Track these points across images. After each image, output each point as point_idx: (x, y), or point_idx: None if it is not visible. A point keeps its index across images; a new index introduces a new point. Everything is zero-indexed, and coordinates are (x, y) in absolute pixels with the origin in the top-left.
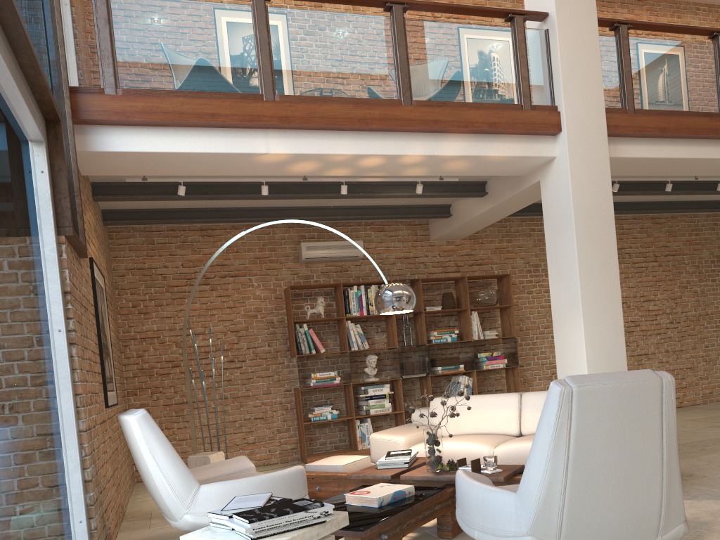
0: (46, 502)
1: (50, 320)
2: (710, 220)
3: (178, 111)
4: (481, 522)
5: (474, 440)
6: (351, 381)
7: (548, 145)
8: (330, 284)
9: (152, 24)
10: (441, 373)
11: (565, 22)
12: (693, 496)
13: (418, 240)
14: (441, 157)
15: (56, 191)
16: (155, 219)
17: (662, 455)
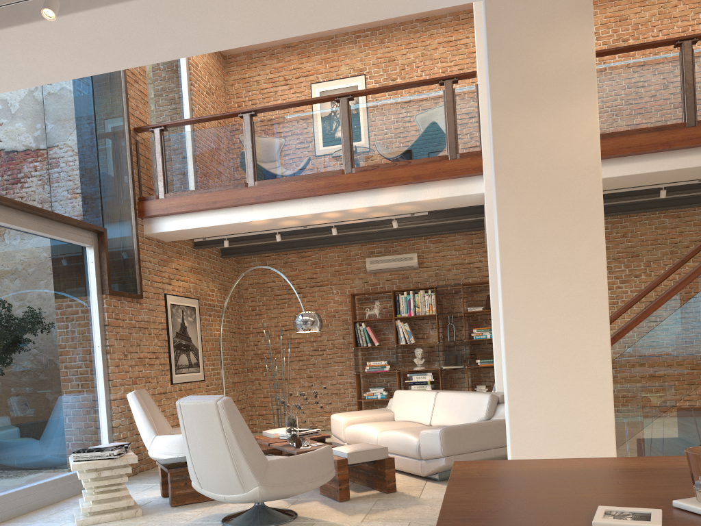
0: (55, 434)
1: (91, 341)
2: None
3: (195, 203)
4: None
5: (377, 426)
6: (408, 368)
7: (475, 184)
8: (383, 291)
9: (185, 149)
10: (480, 365)
11: None
12: None
13: (473, 248)
14: (381, 206)
15: (102, 270)
16: (252, 252)
17: (227, 444)
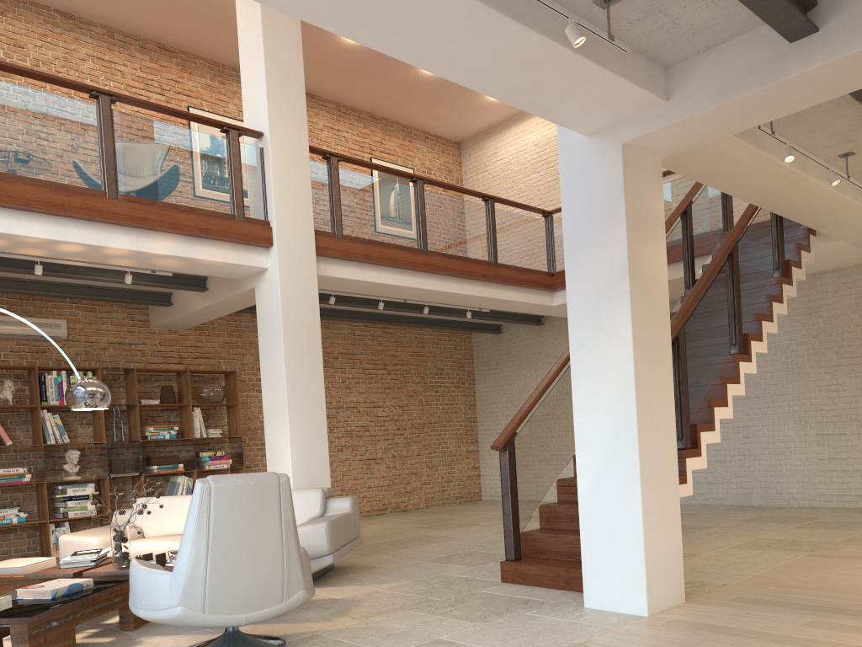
0: None
1: None
2: (435, 334)
3: None
4: (145, 600)
5: (173, 539)
6: (47, 479)
7: (260, 256)
8: (22, 366)
9: None
10: (158, 473)
11: (279, 145)
12: (363, 582)
13: (136, 326)
14: (149, 254)
15: None
16: None
17: (282, 536)
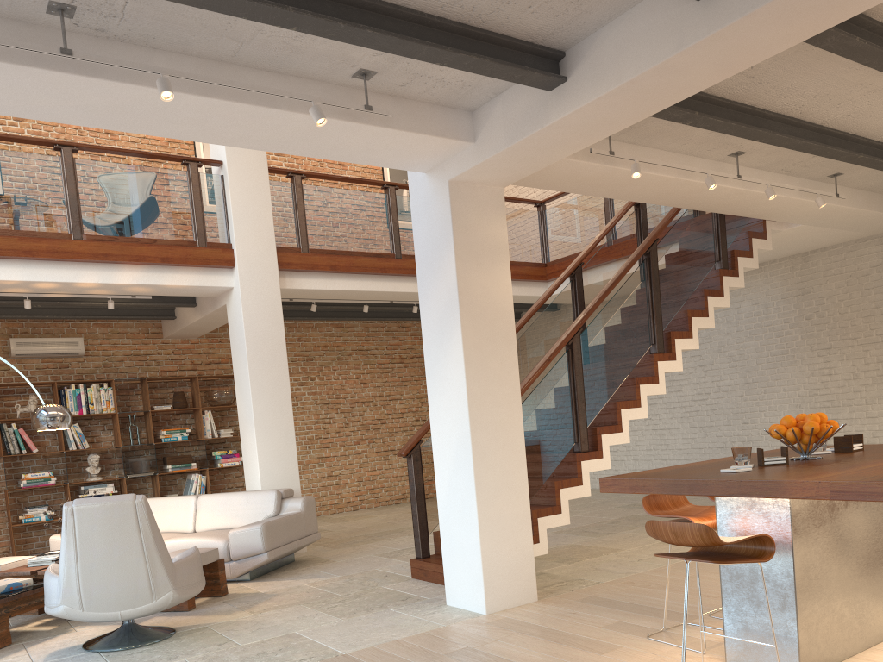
0: None
1: None
2: None
3: None
4: (47, 599)
5: None
6: (74, 480)
7: (225, 276)
8: (43, 382)
9: None
10: (172, 472)
11: (236, 172)
12: (300, 576)
13: (150, 338)
14: (117, 285)
15: None
16: None
17: (143, 547)
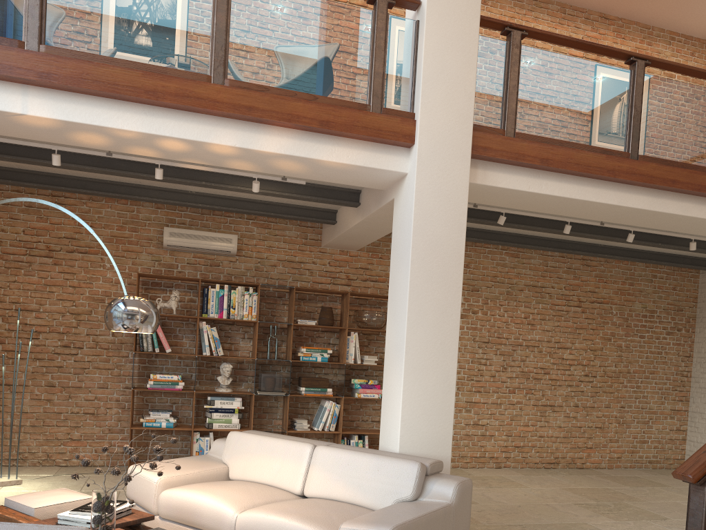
0: None
1: None
2: (649, 271)
3: None
4: None
5: (228, 497)
6: (205, 388)
7: (398, 158)
8: (187, 278)
9: None
10: (304, 395)
11: (437, 14)
12: None
13: (307, 244)
14: (259, 153)
15: None
16: None
17: None
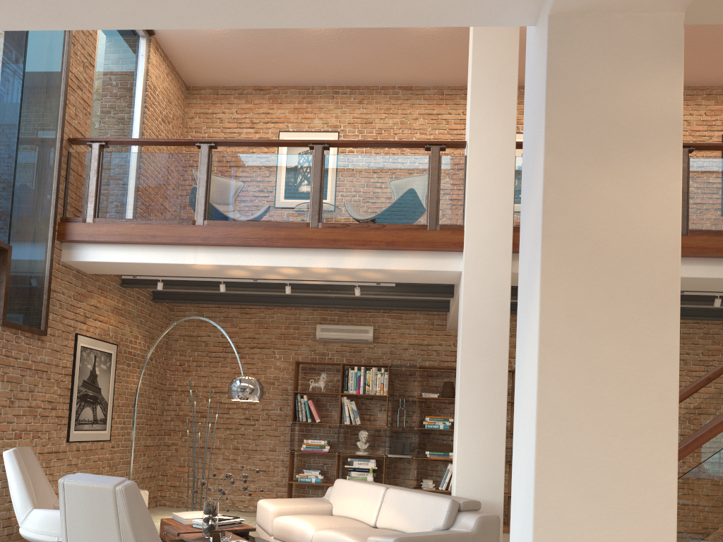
0: None
1: None
2: None
3: (130, 233)
4: None
5: (313, 521)
6: (349, 451)
7: (453, 260)
8: (332, 363)
9: (127, 171)
10: (429, 458)
11: (478, 149)
12: None
13: (434, 329)
14: (346, 269)
15: None
16: (189, 300)
17: None
